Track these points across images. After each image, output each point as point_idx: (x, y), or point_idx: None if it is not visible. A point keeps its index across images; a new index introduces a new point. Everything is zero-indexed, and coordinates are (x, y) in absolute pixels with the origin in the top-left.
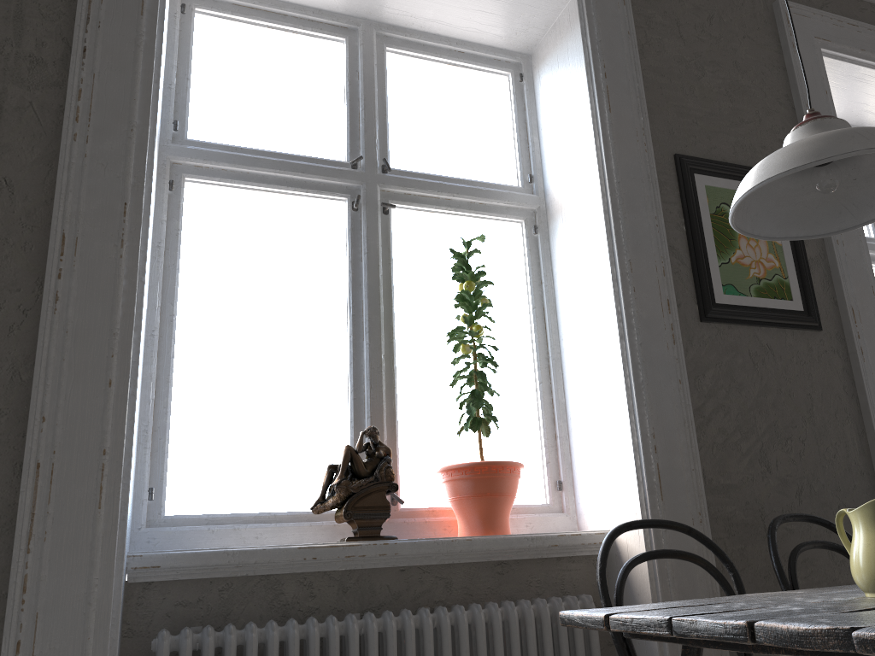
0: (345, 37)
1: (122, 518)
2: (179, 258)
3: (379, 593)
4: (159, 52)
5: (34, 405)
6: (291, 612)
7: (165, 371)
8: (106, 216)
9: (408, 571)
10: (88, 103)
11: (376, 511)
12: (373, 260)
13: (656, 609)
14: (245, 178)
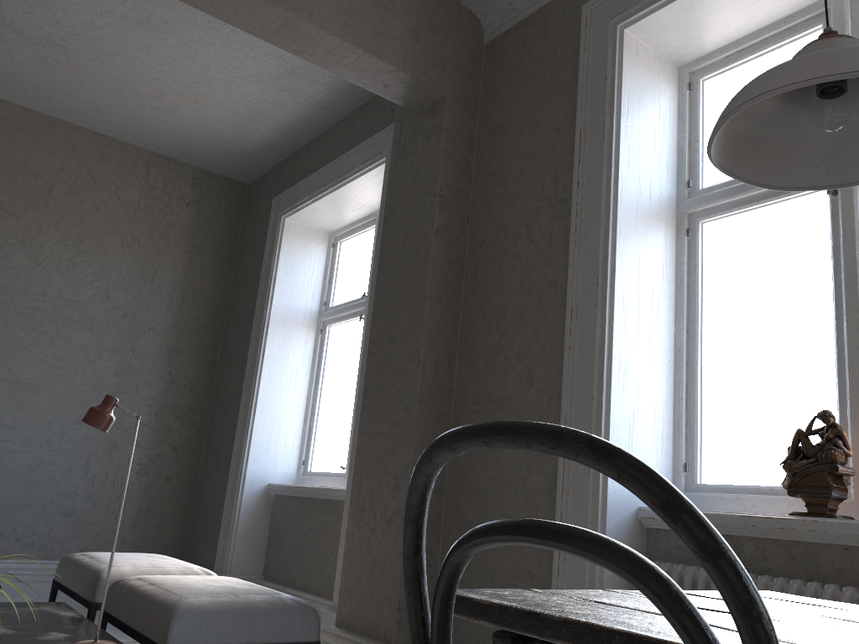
0: (821, 23)
1: (604, 482)
2: (698, 286)
3: (823, 566)
4: (617, 159)
5: (562, 414)
6: (749, 568)
7: (692, 376)
8: (589, 288)
9: (852, 551)
10: (580, 217)
11: (817, 490)
12: (849, 240)
13: (766, 597)
14: (739, 204)
